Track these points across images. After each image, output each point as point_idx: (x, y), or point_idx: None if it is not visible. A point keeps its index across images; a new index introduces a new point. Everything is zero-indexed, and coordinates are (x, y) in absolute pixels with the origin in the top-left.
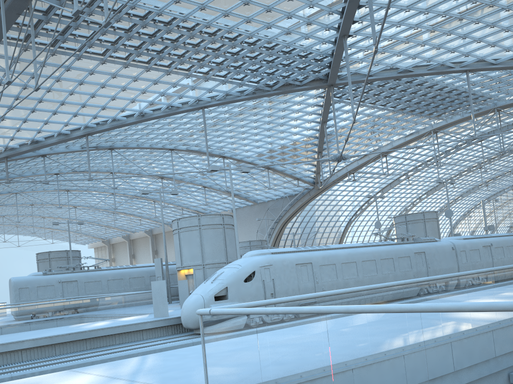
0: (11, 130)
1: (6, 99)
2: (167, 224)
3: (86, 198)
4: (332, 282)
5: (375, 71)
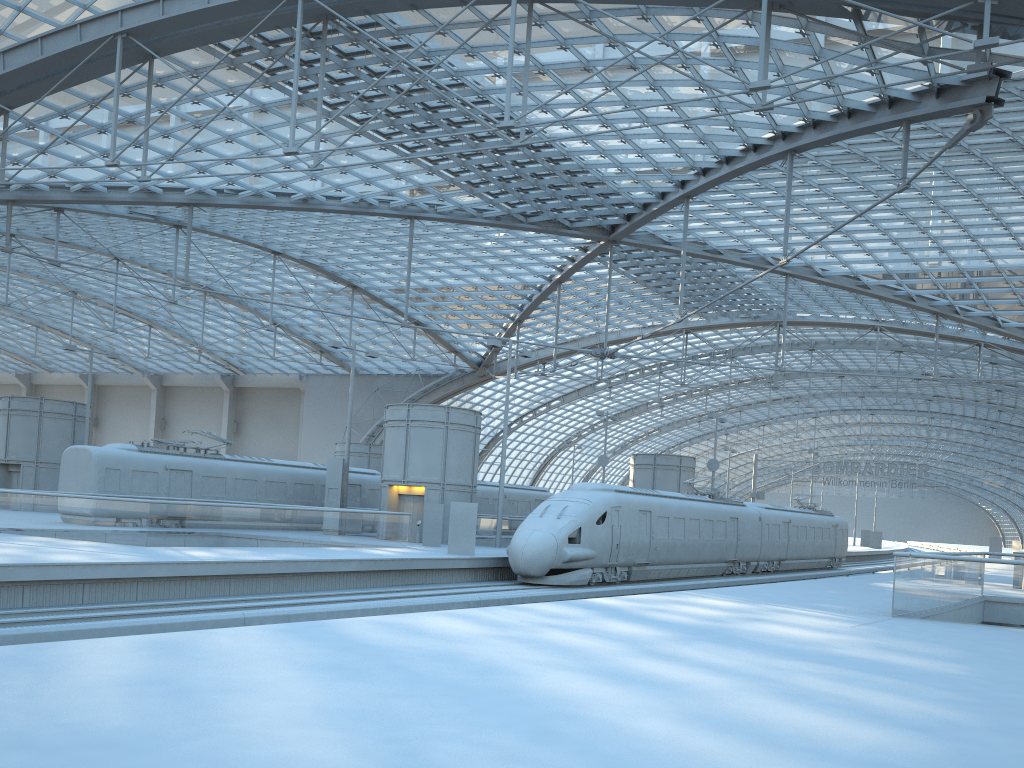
0: (62, 161)
1: (107, 114)
2: (142, 372)
3: (0, 286)
4: (664, 540)
5: (677, 239)
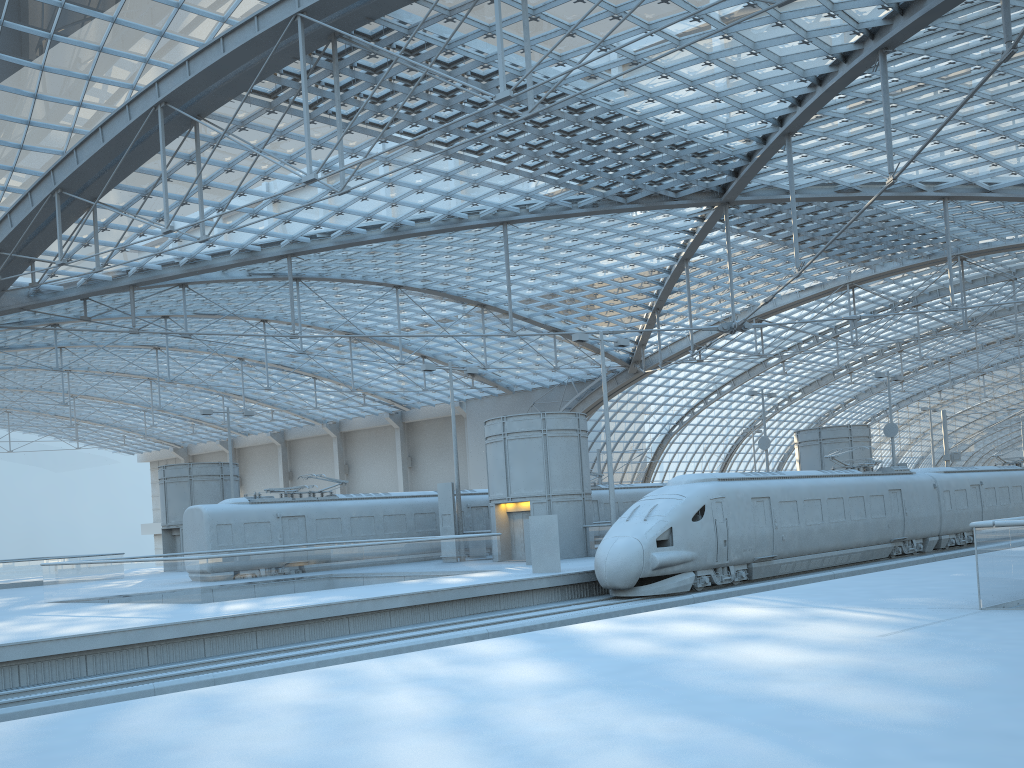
0: (162, 239)
1: (183, 185)
2: (321, 423)
3: (182, 364)
4: (793, 528)
5: (801, 185)
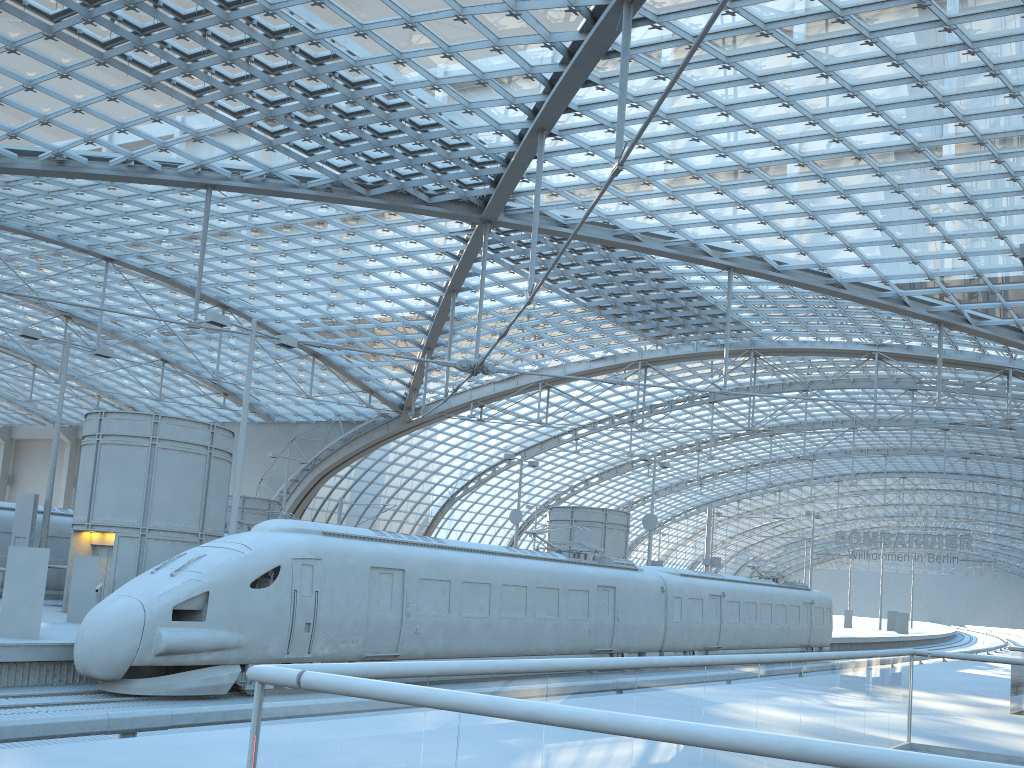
0: None
1: None
2: (53, 423)
3: None
4: (438, 618)
5: (576, 220)
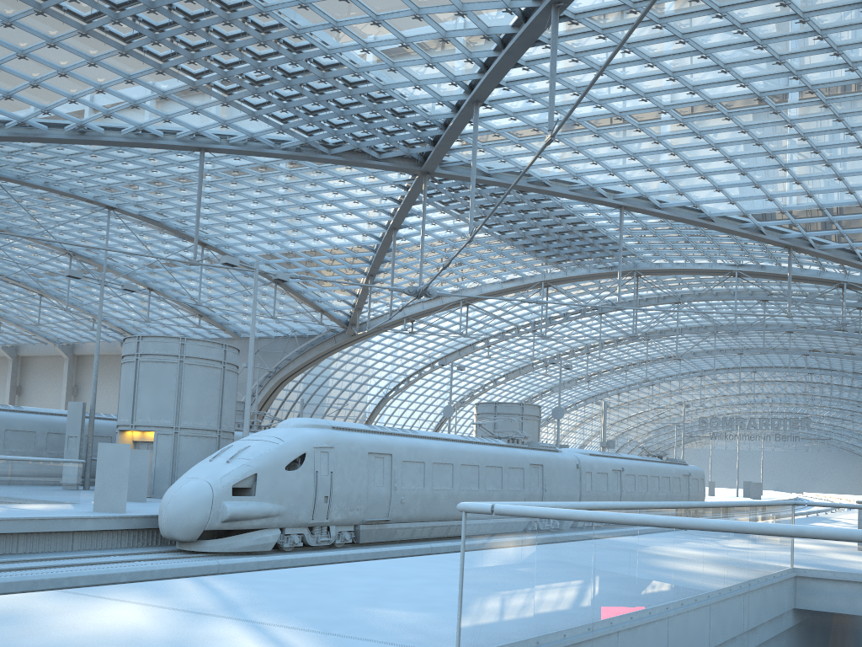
0: None
1: None
2: (53, 342)
3: None
4: (416, 491)
5: (497, 170)
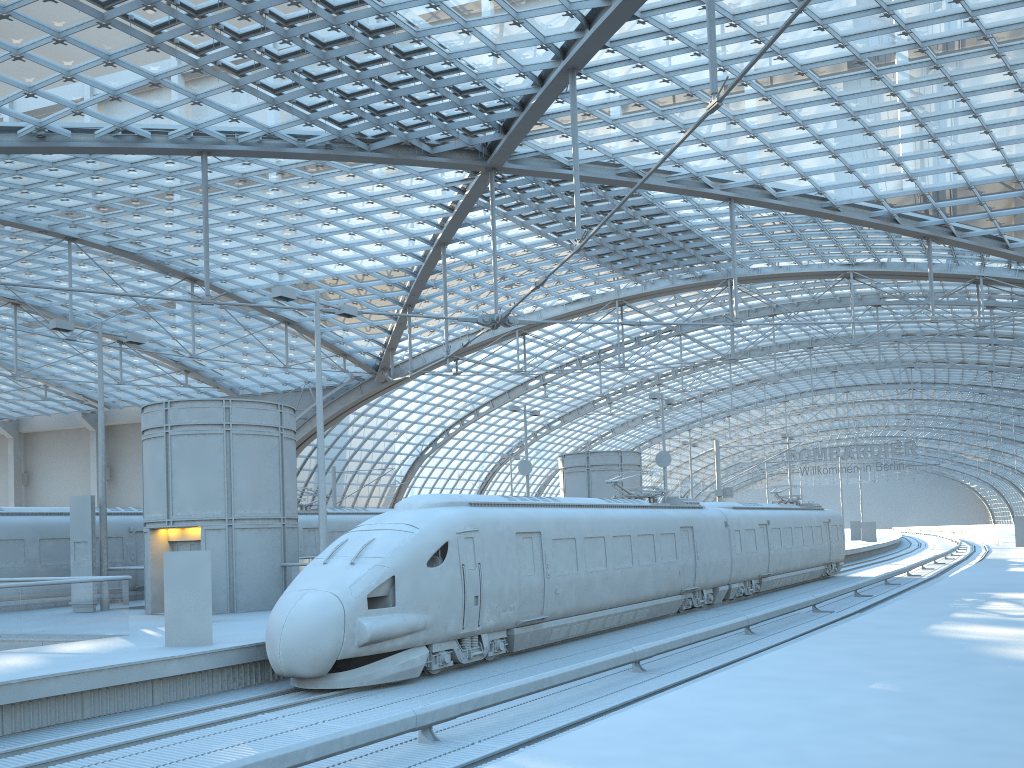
0: None
1: None
2: None
3: None
4: (570, 577)
5: (580, 160)
